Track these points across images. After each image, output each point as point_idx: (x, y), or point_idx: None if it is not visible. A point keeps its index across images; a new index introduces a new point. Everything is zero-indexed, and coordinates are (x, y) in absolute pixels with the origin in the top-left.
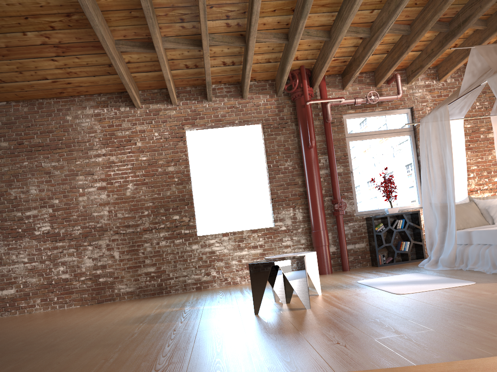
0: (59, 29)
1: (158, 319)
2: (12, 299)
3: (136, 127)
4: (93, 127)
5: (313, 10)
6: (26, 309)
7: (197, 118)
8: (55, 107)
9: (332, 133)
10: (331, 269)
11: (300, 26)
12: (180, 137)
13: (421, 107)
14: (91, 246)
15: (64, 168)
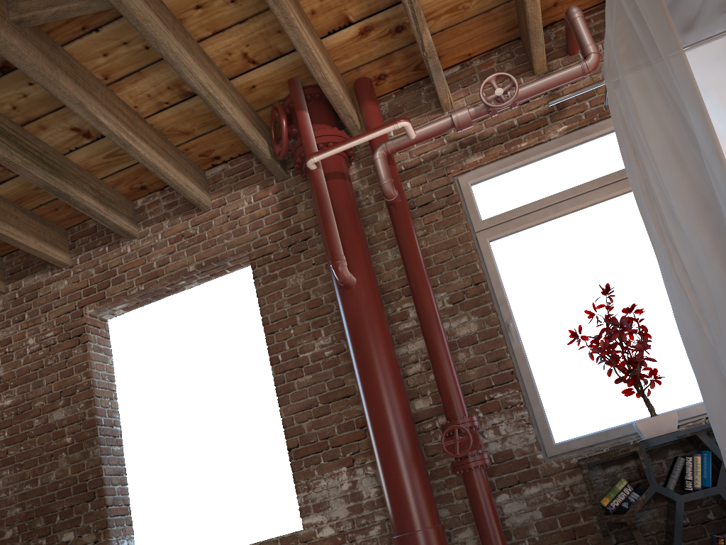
0: None
1: None
2: None
3: None
4: None
5: None
6: None
7: (110, 284)
8: None
9: (413, 230)
10: None
11: None
12: (77, 335)
13: None
14: None
15: None
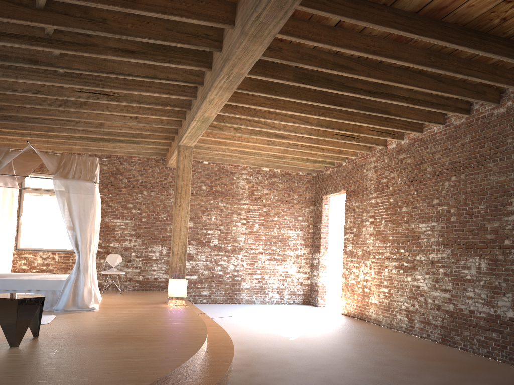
0: None
1: None
2: None
3: None
4: None
5: None
6: None
7: None
8: None
9: None
10: None
11: None
12: None
13: None
14: None
15: None
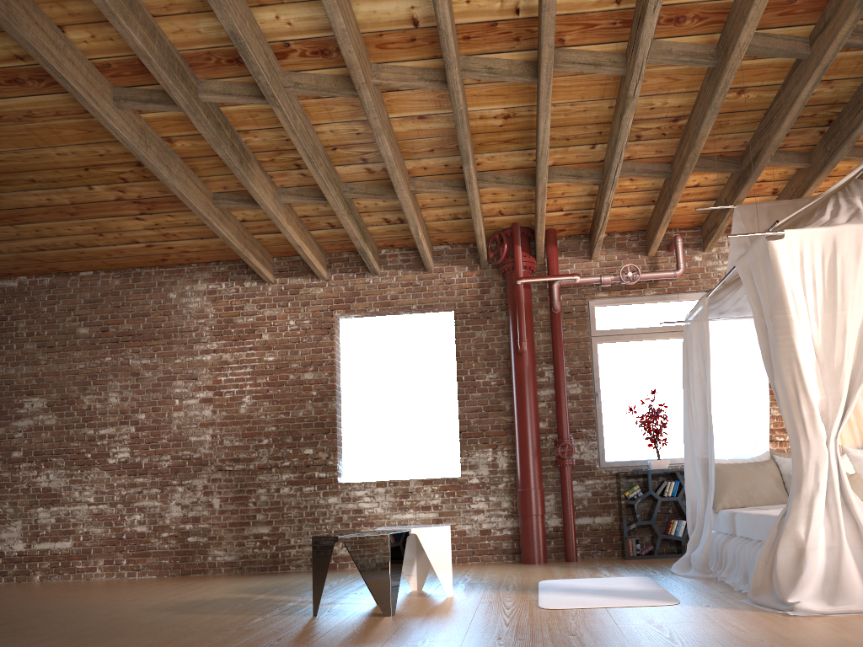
0: (134, 181)
1: (197, 608)
2: (67, 556)
3: (263, 311)
4: (205, 309)
5: (494, 148)
6: (83, 573)
7: (355, 301)
8: (156, 280)
9: (562, 331)
10: (544, 555)
11: (466, 173)
12: (327, 328)
13: None
14: (182, 486)
15: (158, 368)
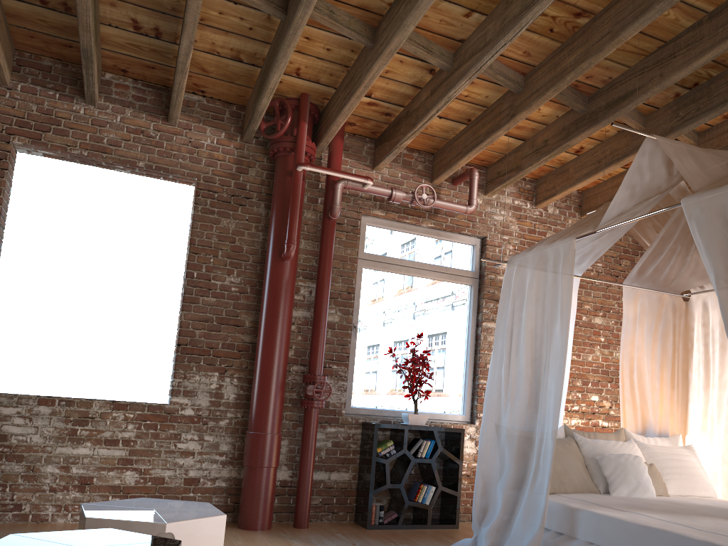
0: None
1: None
2: None
3: None
4: None
5: None
6: None
7: (51, 131)
8: None
9: (334, 243)
10: (271, 519)
11: None
12: None
13: (500, 241)
14: None
15: None
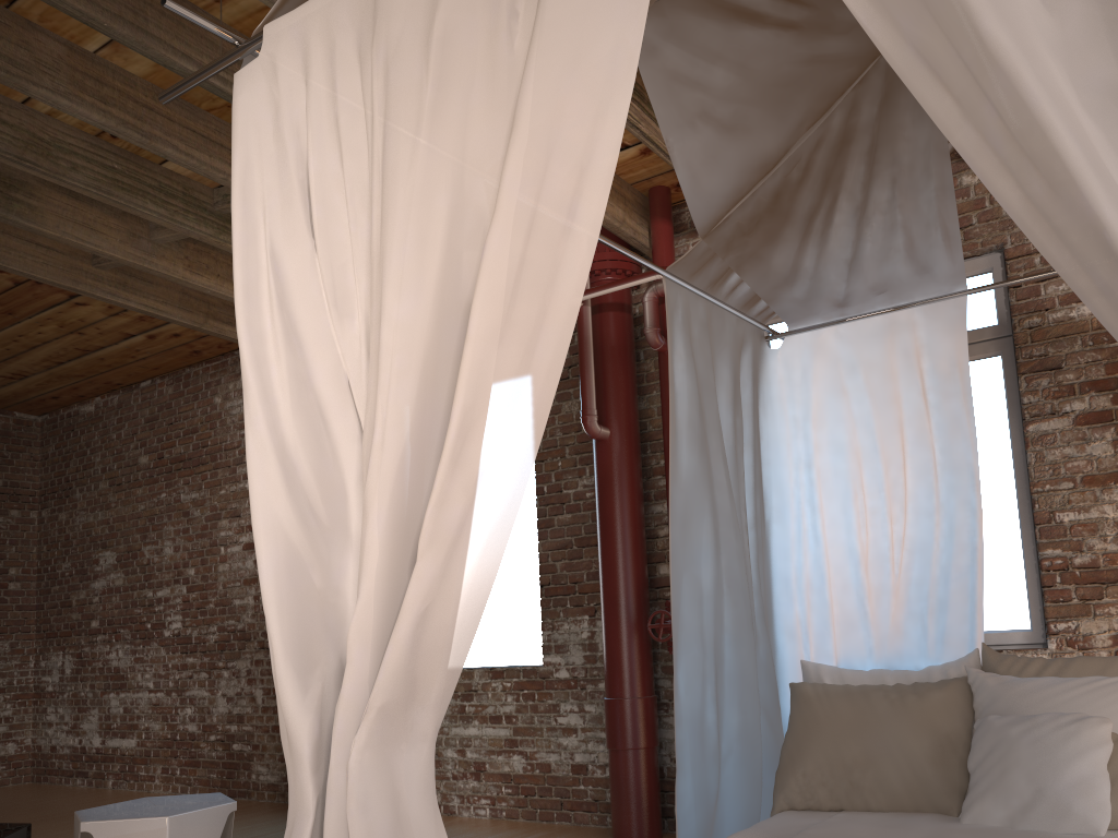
0: None
1: None
2: (132, 759)
3: None
4: None
5: None
6: (145, 782)
7: None
8: (203, 381)
9: None
10: (646, 829)
11: None
12: None
13: None
14: (227, 670)
15: (205, 503)
